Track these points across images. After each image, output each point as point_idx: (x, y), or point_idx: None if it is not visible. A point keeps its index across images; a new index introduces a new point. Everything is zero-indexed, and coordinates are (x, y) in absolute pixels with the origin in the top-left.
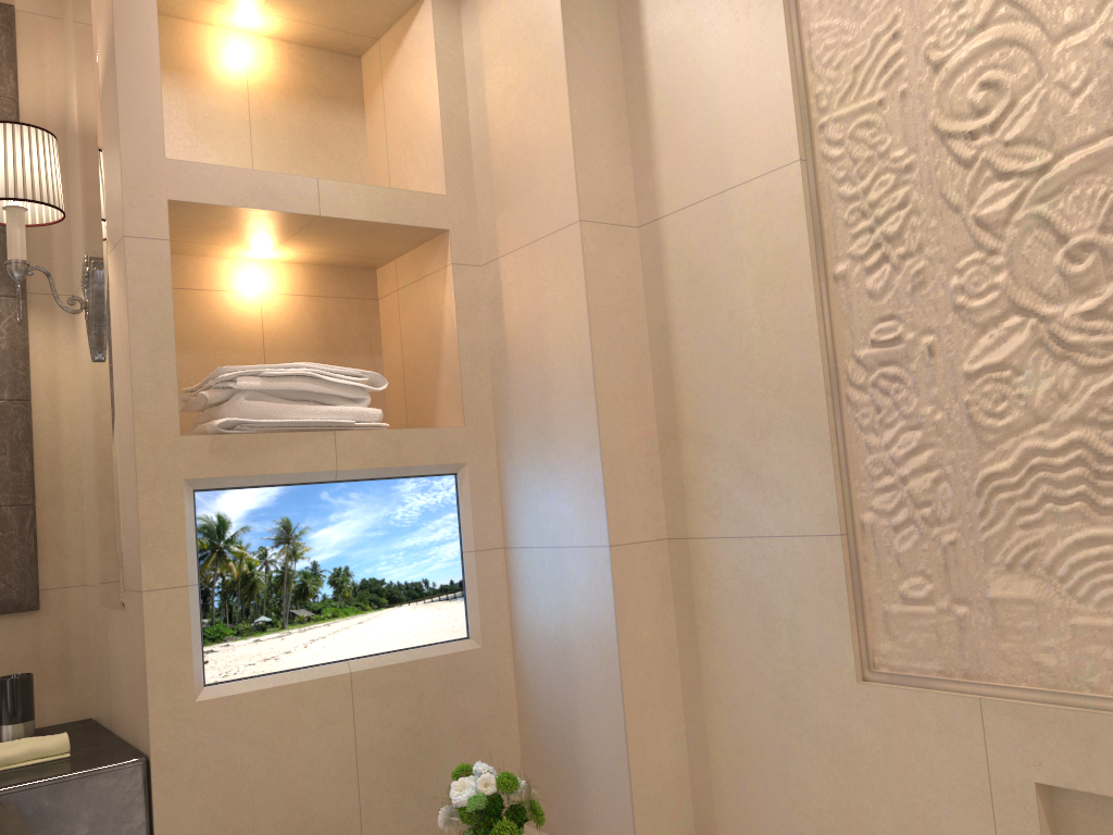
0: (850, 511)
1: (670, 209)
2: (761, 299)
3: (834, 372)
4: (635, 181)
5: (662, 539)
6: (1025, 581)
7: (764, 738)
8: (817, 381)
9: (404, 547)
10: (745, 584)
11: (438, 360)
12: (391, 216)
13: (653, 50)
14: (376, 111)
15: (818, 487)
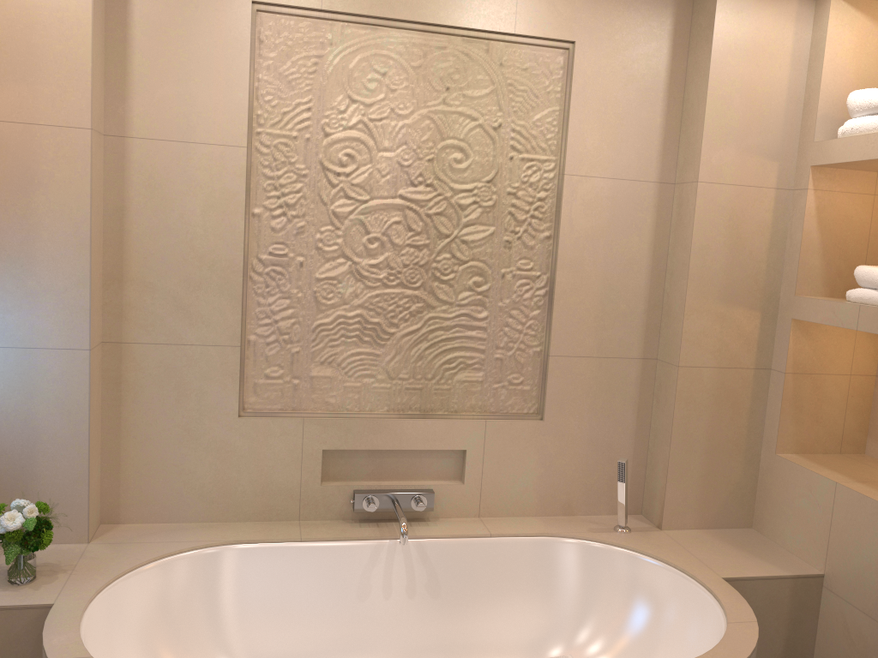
0: (245, 334)
1: (138, 134)
2: (206, 214)
3: (246, 263)
4: (106, 102)
5: (101, 343)
6: (327, 369)
7: (169, 453)
8: (239, 267)
9: None
10: (167, 370)
11: None
12: None
13: (139, 24)
14: None
15: (230, 321)
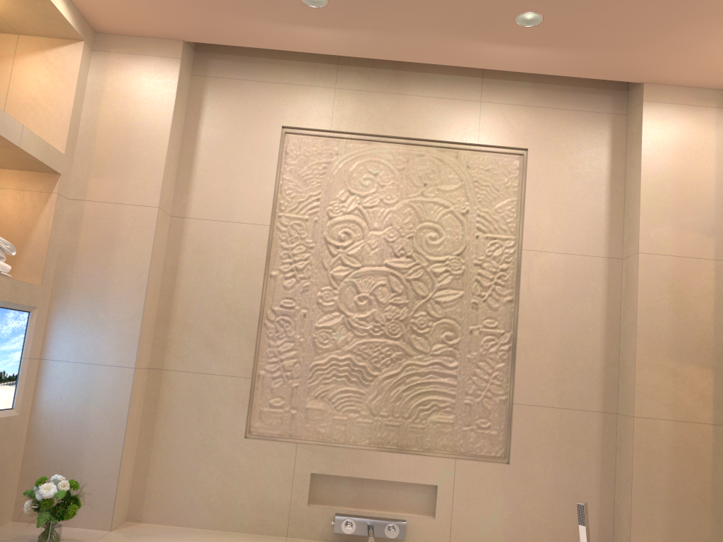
0: (256, 369)
1: (194, 216)
2: (236, 273)
3: (262, 312)
4: (175, 194)
5: (147, 368)
6: (320, 402)
7: (186, 464)
8: (256, 314)
9: (1, 350)
10: (193, 394)
11: (25, 242)
12: (44, 158)
13: (203, 142)
14: (1, 73)
15: (245, 357)
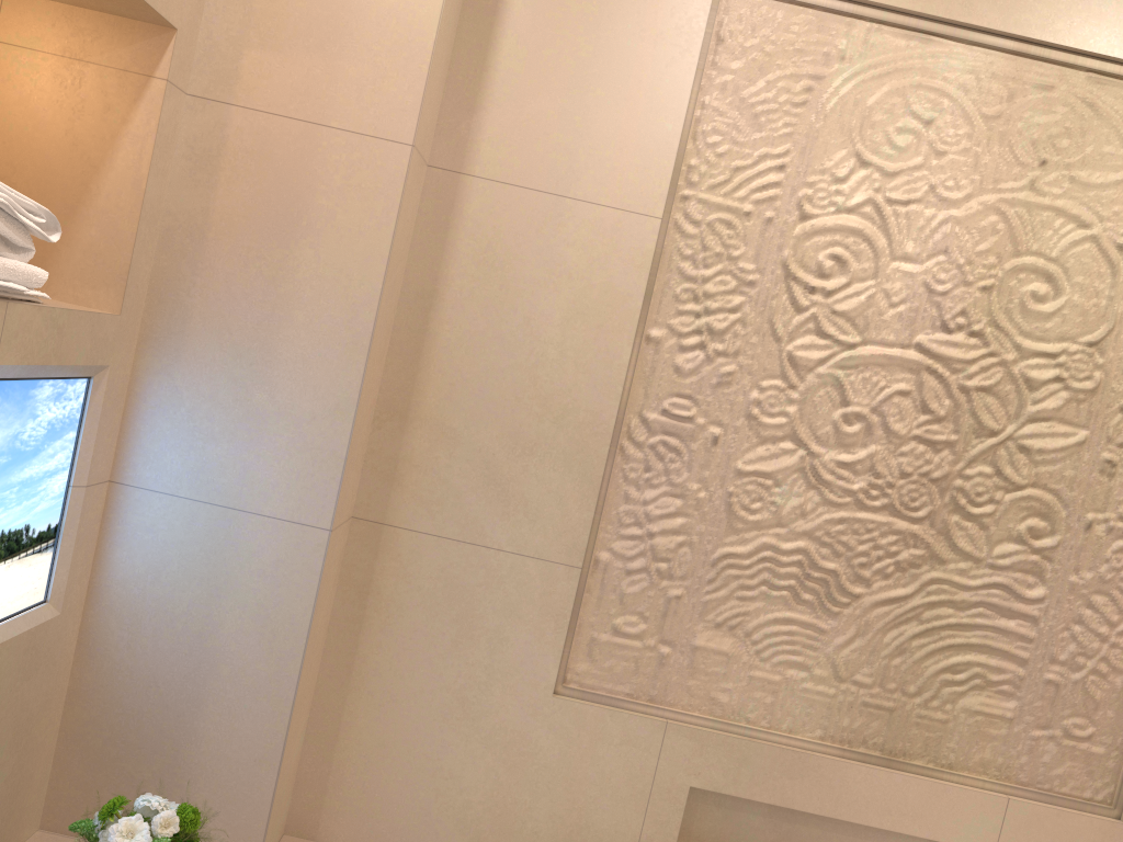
0: (593, 548)
1: (483, 172)
2: (570, 324)
3: (620, 422)
4: (442, 111)
5: (350, 518)
6: (725, 638)
7: (422, 734)
8: (606, 426)
9: (20, 480)
10: (449, 587)
11: (82, 197)
12: None
13: None
14: None
15: (572, 520)
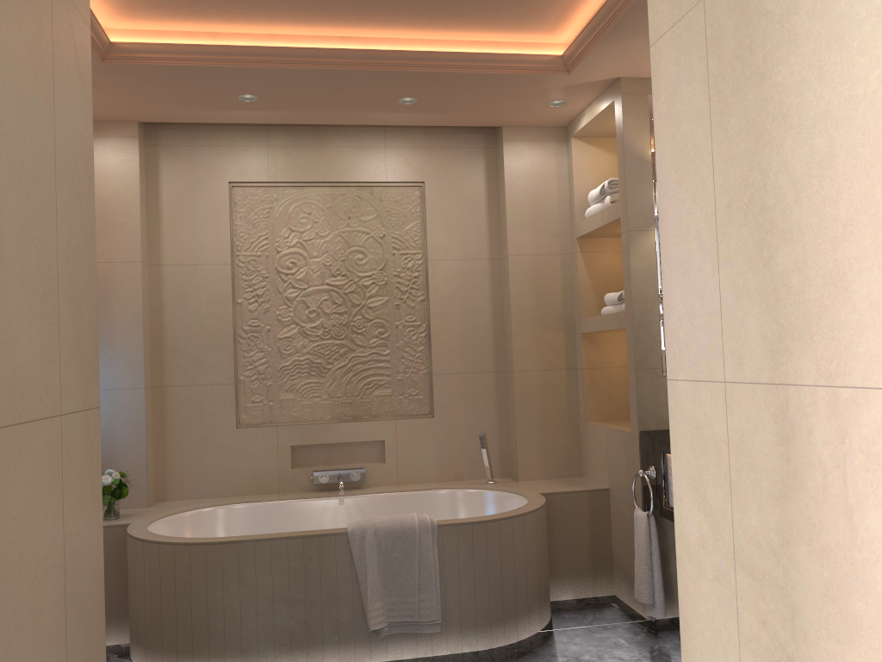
0: (237, 376)
1: (167, 263)
2: (209, 305)
3: (235, 332)
4: (149, 247)
5: (151, 387)
6: (290, 394)
7: (195, 454)
8: (231, 334)
9: None
10: (191, 401)
11: None
12: None
13: (165, 202)
14: None
15: (227, 368)
